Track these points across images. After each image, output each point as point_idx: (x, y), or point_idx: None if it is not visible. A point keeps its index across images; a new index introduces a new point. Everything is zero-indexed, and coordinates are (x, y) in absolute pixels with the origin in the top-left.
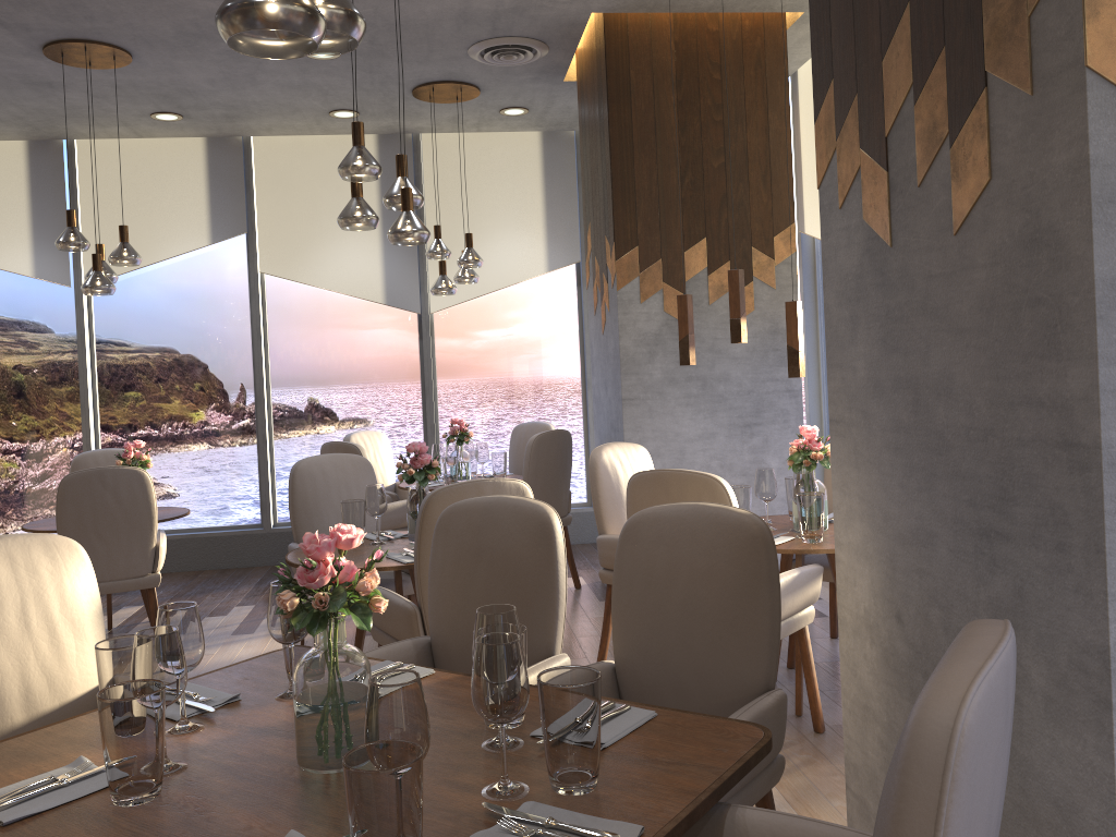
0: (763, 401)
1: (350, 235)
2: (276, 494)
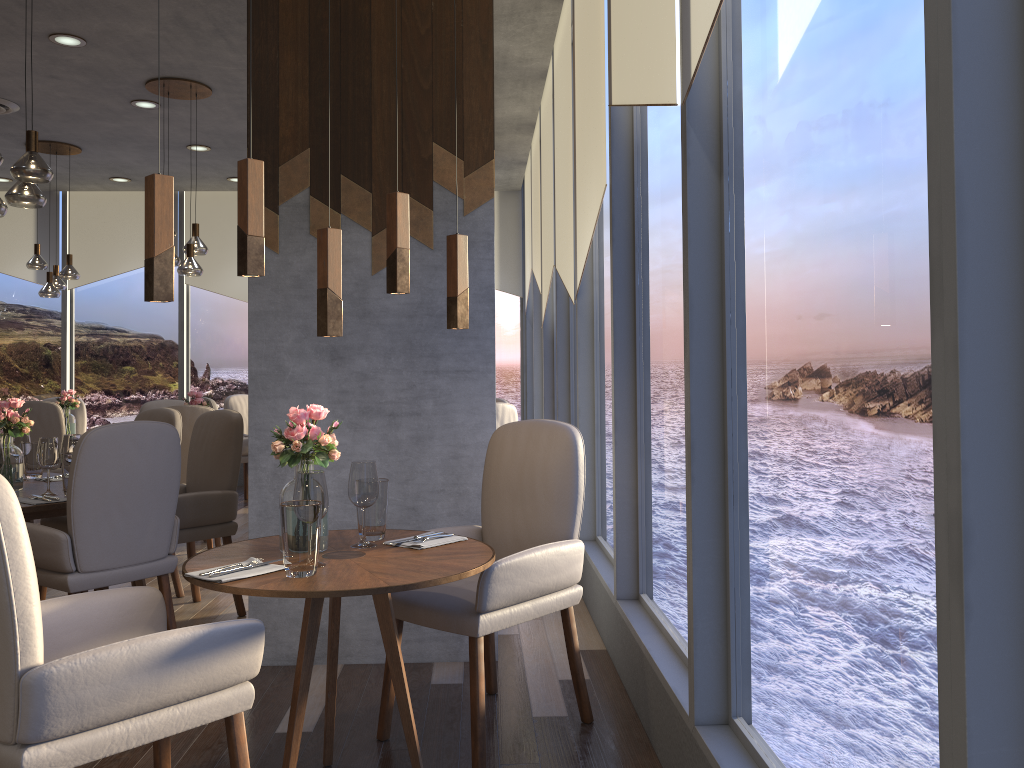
0: None
1: None
2: None
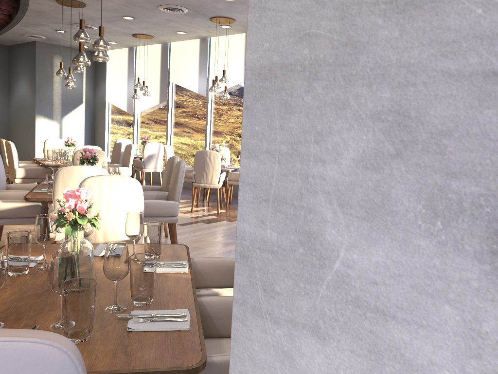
0: None
1: None
2: None
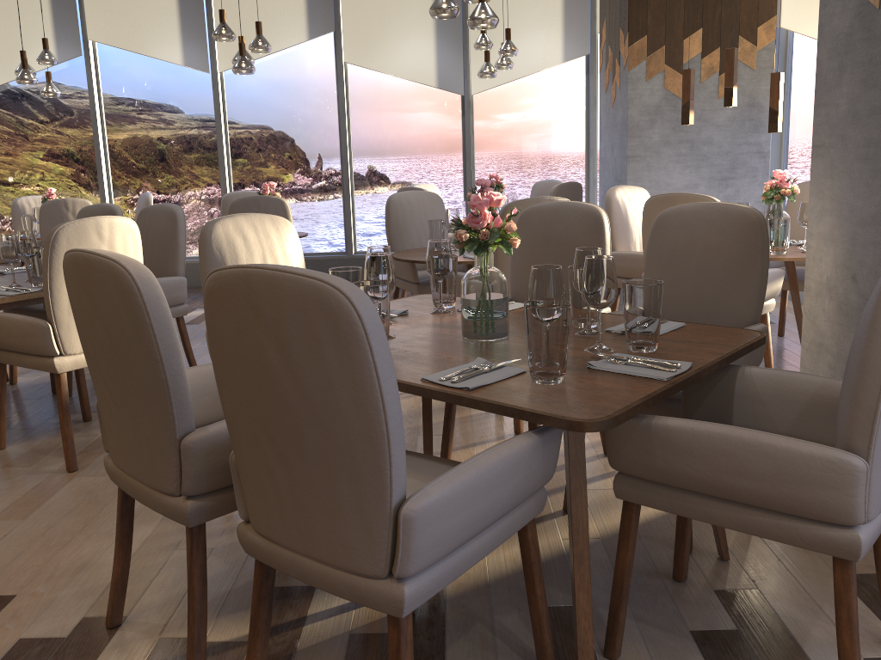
0: (737, 160)
1: (411, 33)
2: (356, 230)
